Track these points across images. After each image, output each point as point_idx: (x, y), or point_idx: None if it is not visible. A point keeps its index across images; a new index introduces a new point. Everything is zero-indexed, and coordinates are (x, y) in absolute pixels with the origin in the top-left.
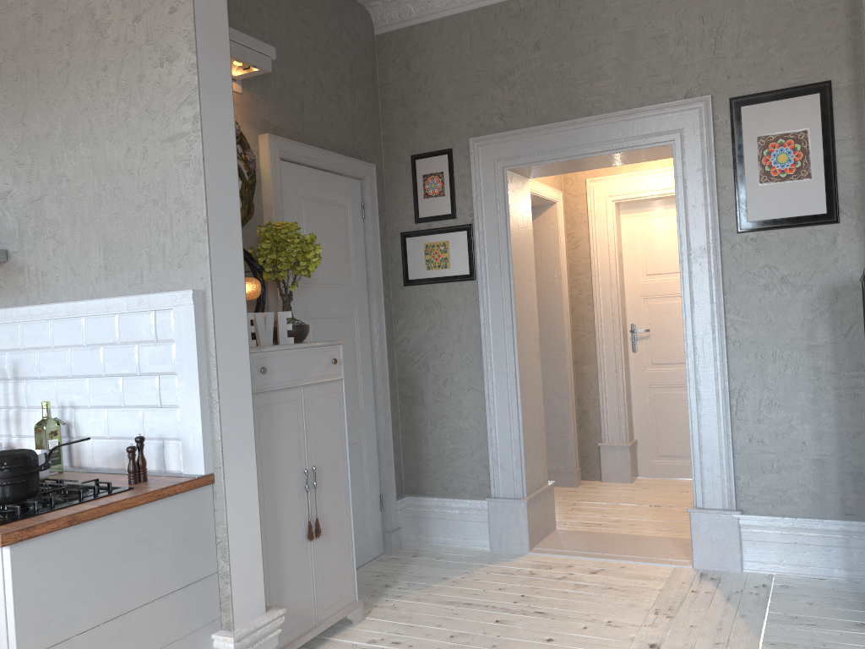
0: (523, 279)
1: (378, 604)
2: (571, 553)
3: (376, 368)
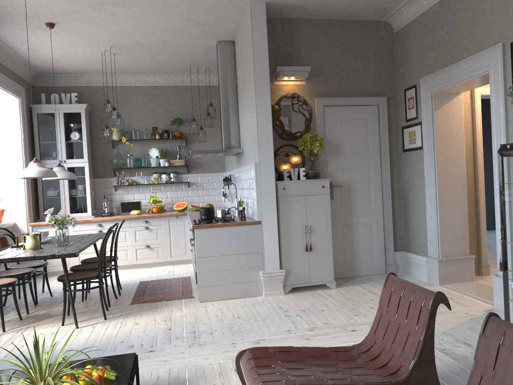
0: (447, 147)
1: (349, 286)
2: (453, 290)
3: (383, 190)
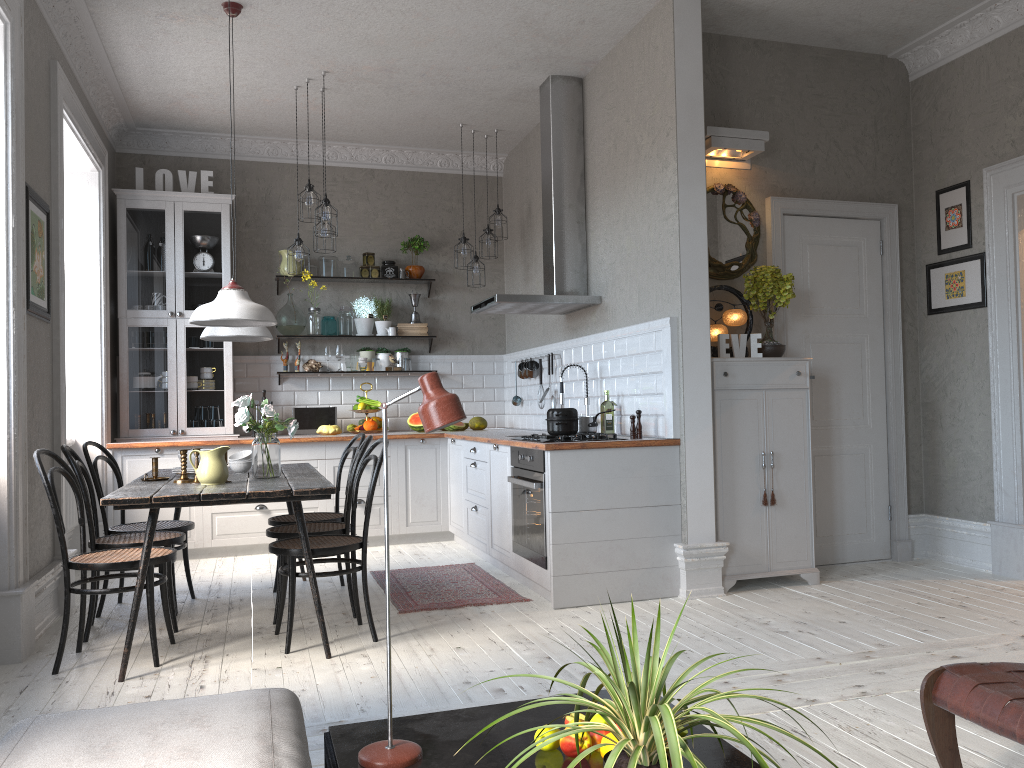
0: None
1: (842, 580)
2: None
3: (888, 390)
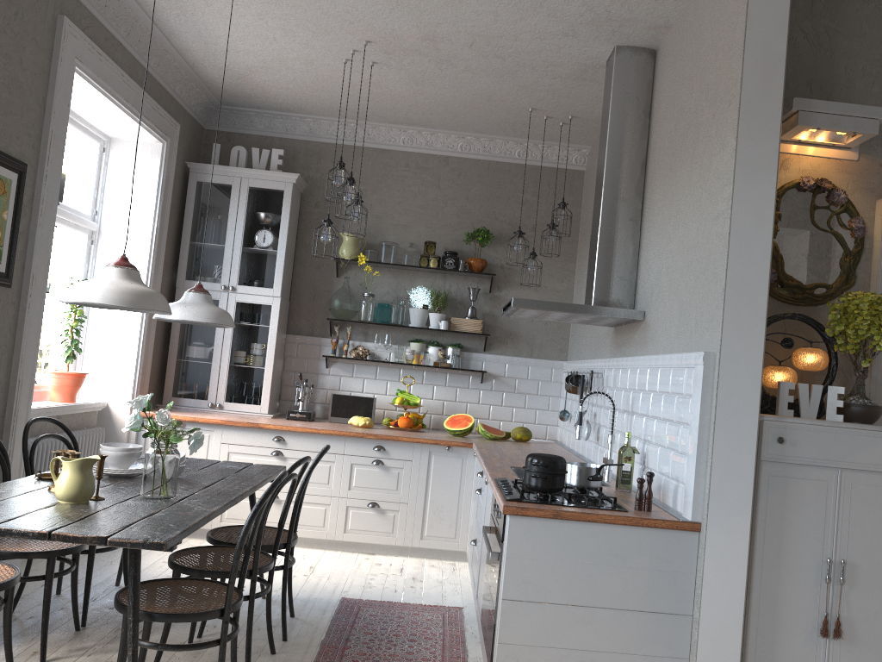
0: None
1: None
2: None
3: None
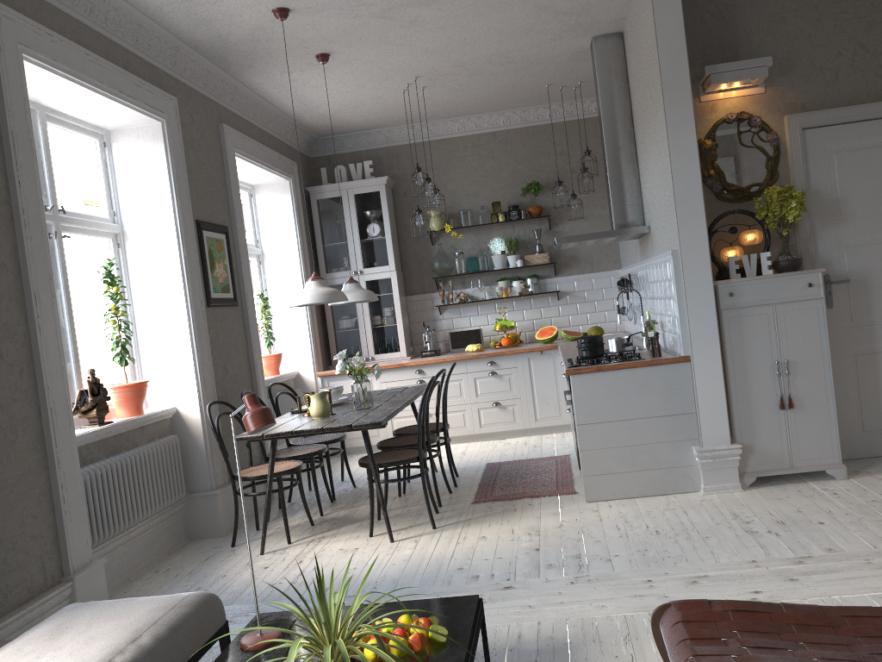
0: None
1: (875, 475)
2: None
3: None
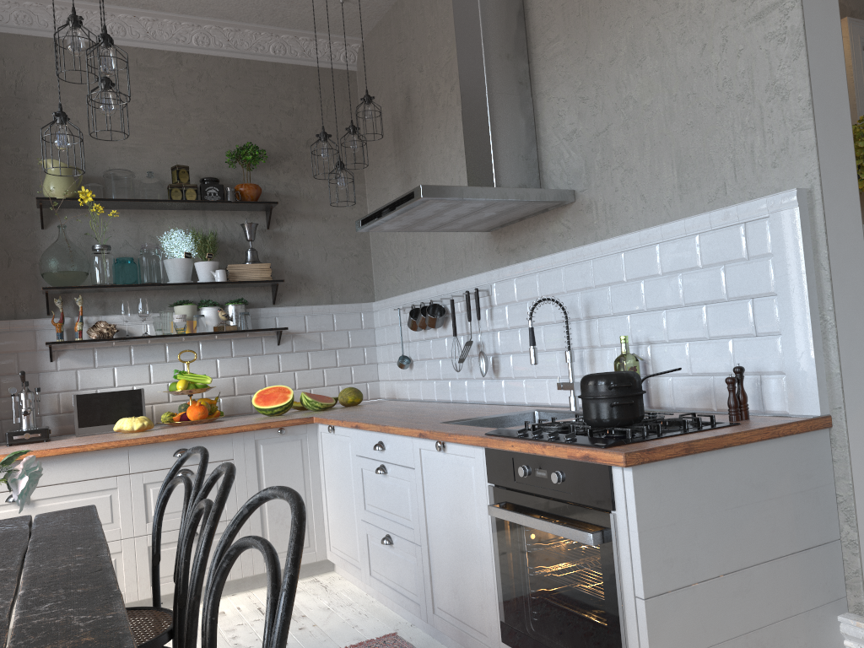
0: None
1: None
2: None
3: None
